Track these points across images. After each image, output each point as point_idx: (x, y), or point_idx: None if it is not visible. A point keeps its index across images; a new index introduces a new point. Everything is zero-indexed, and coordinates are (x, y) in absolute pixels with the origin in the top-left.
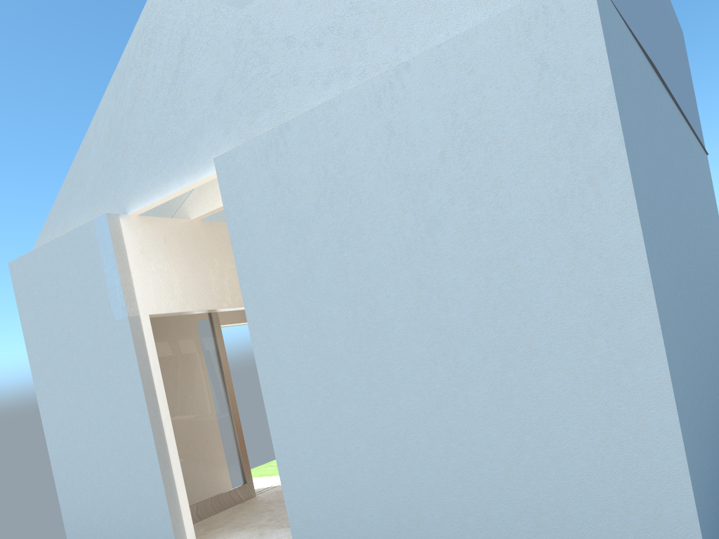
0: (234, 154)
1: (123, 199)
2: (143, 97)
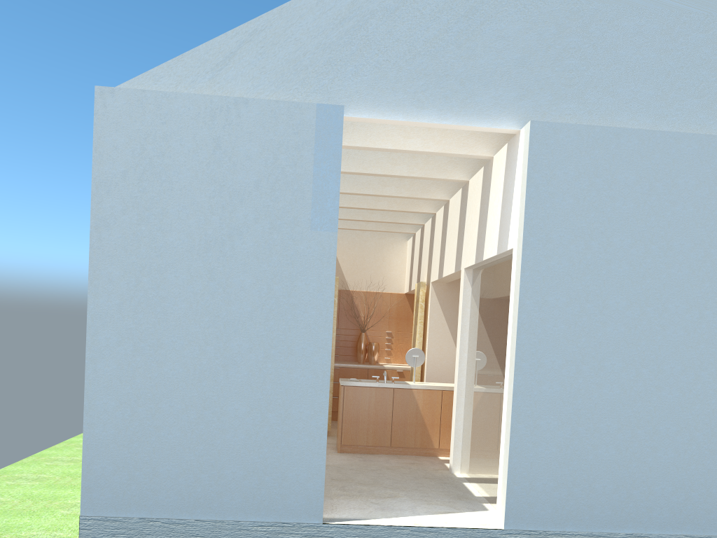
0: (558, 128)
1: (342, 97)
2: (417, 7)
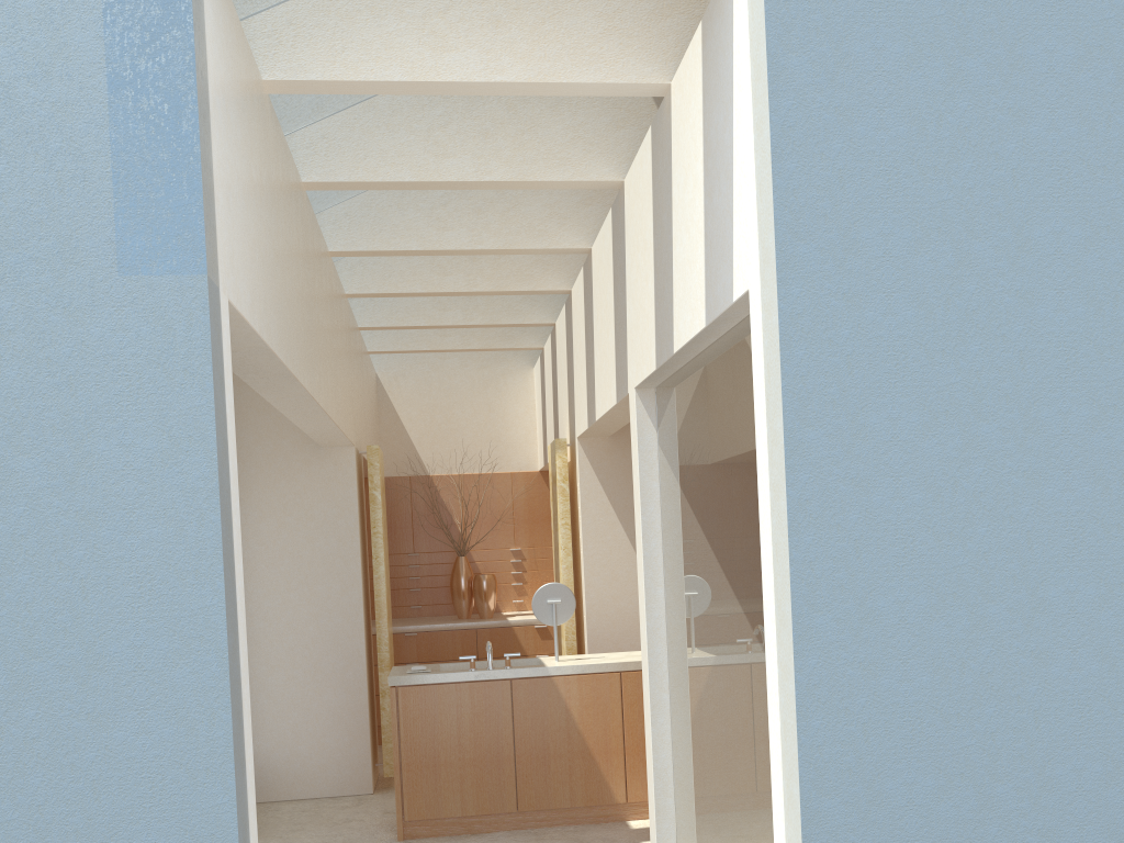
0: None
1: None
2: None
